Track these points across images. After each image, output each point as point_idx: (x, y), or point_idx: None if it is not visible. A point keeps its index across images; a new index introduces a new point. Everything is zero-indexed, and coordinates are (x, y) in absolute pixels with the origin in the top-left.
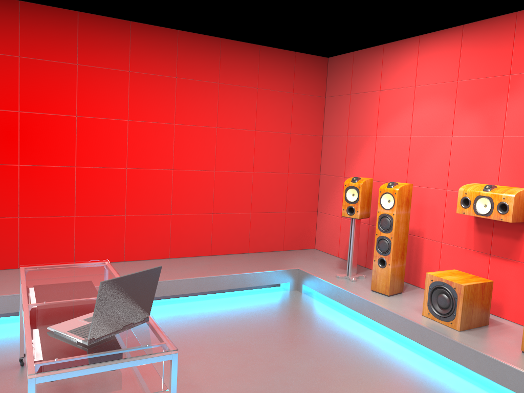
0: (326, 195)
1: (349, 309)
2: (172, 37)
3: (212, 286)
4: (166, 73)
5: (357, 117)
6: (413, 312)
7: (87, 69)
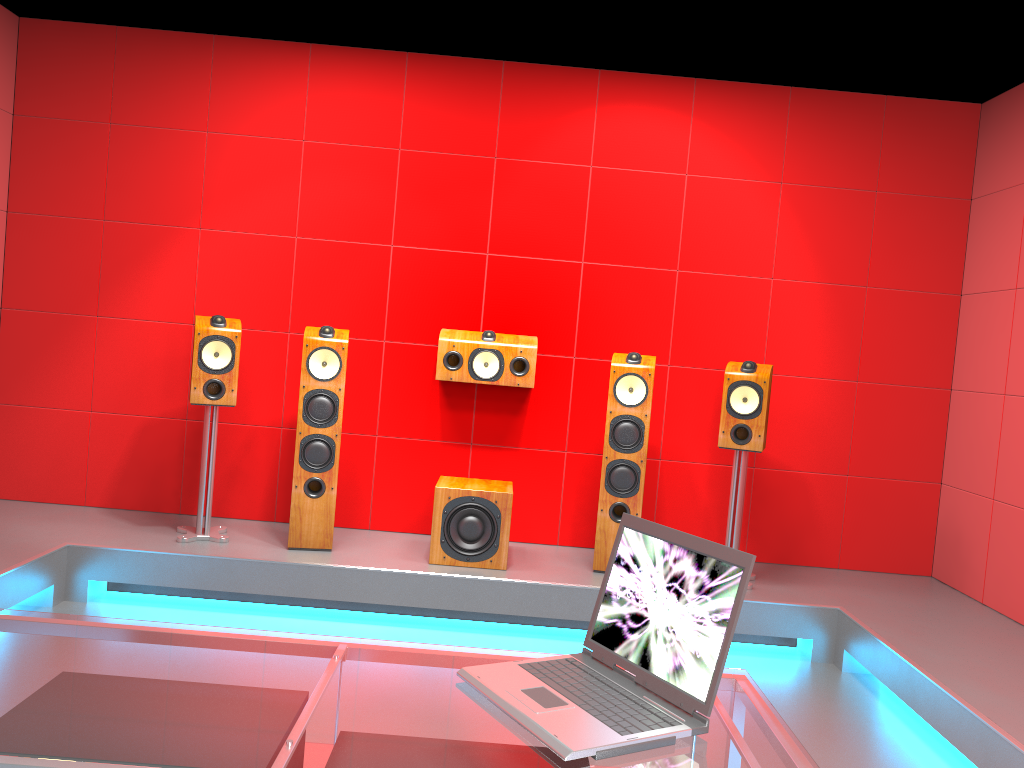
0: (31, 361)
1: (232, 602)
2: None
3: None
4: None
5: (138, 182)
6: (411, 563)
7: None
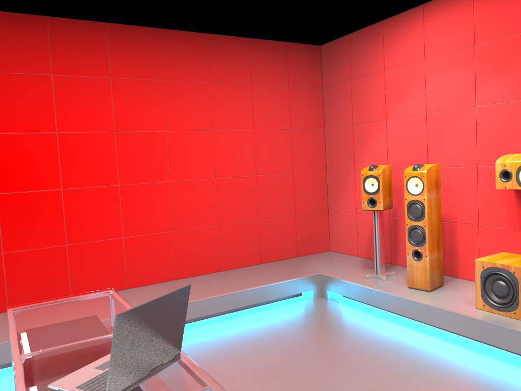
0: (336, 192)
1: (384, 311)
2: (154, 36)
3: (229, 304)
4: (151, 76)
5: (362, 103)
6: (464, 306)
7: (64, 79)
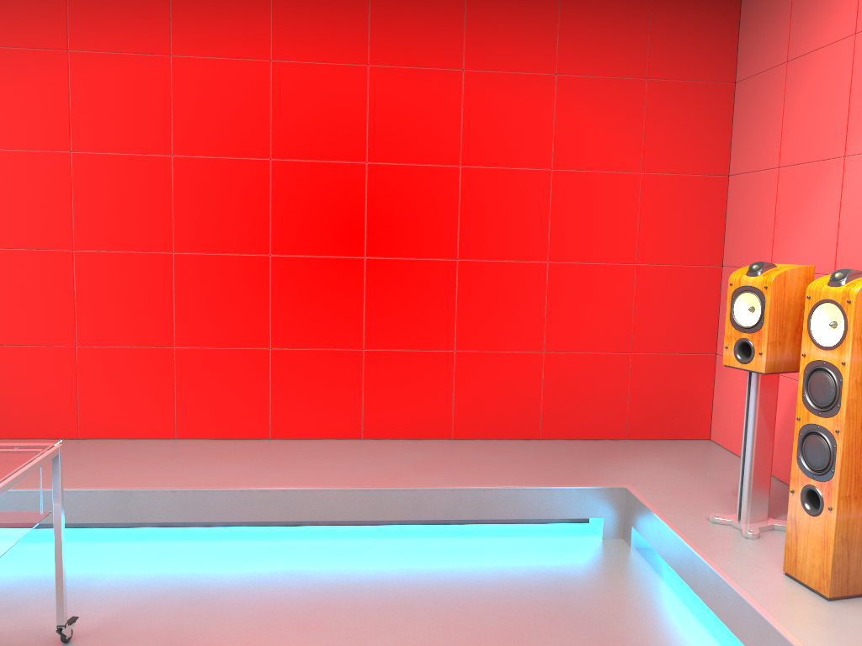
0: None
1: None
2: None
3: (403, 509)
4: (346, 58)
5: (802, 117)
6: None
7: (189, 64)
